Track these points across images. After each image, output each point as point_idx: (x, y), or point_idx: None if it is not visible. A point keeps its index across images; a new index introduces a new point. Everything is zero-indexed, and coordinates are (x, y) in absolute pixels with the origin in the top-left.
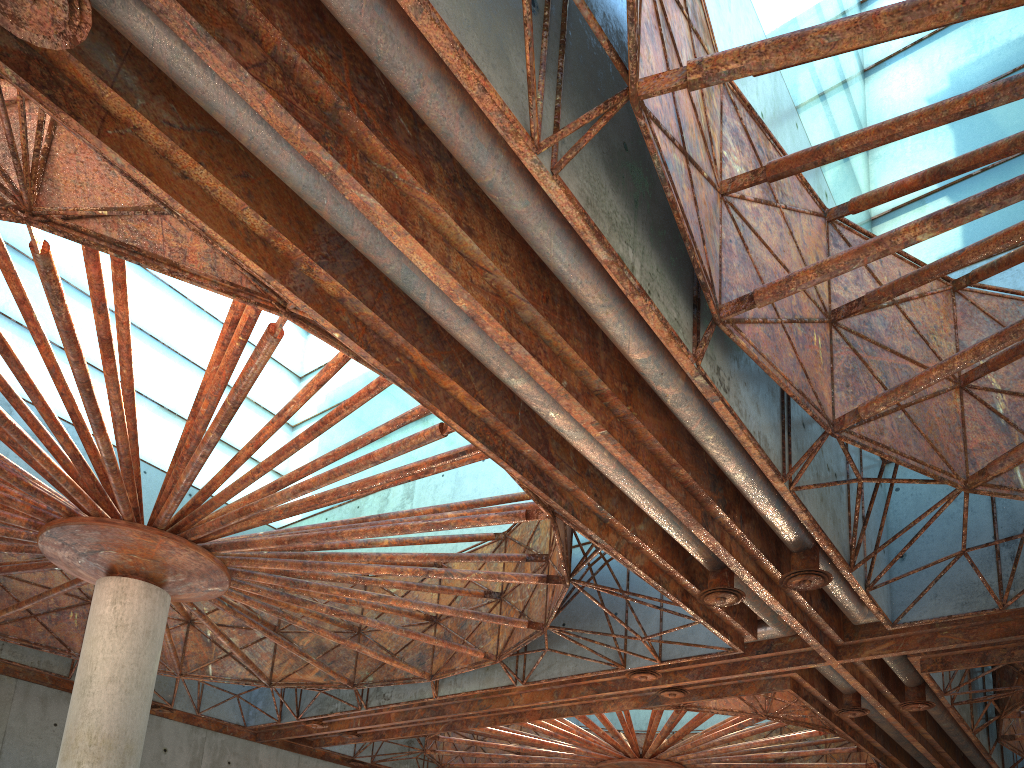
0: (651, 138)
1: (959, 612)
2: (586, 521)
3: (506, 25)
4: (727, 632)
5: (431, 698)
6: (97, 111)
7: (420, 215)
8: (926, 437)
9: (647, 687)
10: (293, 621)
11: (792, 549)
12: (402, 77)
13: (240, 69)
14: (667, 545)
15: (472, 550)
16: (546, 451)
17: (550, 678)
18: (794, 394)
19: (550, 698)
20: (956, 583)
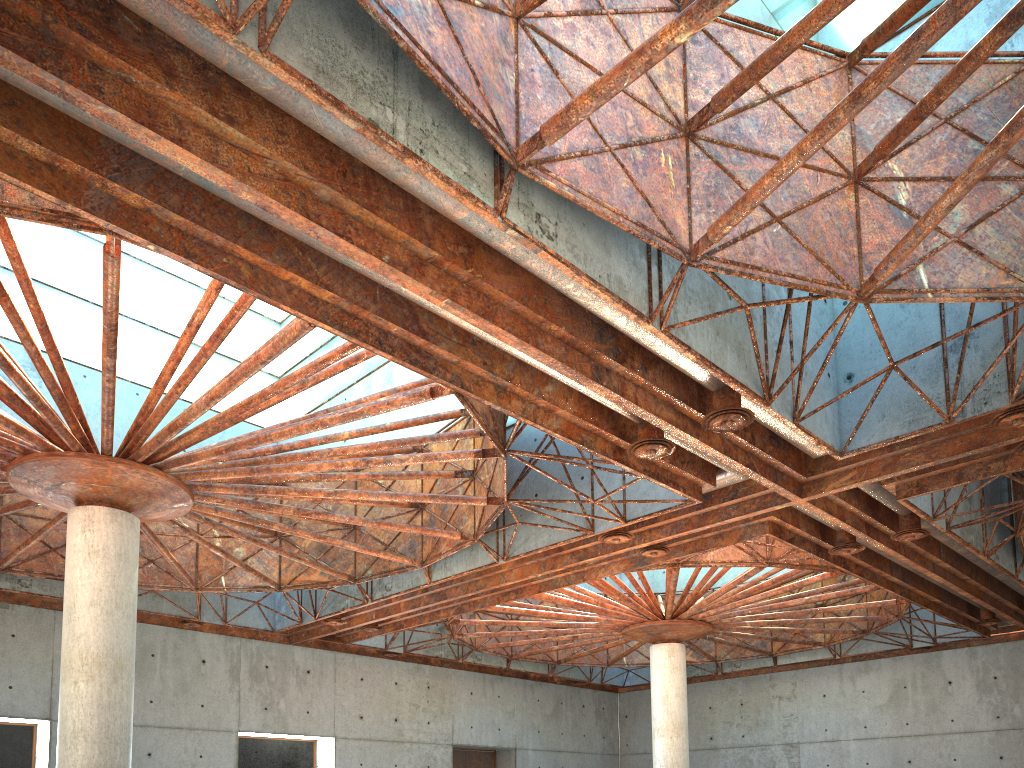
0: None
1: (906, 432)
2: (480, 392)
3: None
4: (678, 484)
5: (426, 584)
6: None
7: (174, 114)
8: (808, 248)
9: (625, 549)
10: (269, 526)
11: (710, 389)
12: None
13: None
14: (586, 403)
15: (446, 430)
16: (416, 327)
17: (528, 551)
18: (630, 229)
19: (538, 571)
20: (904, 400)
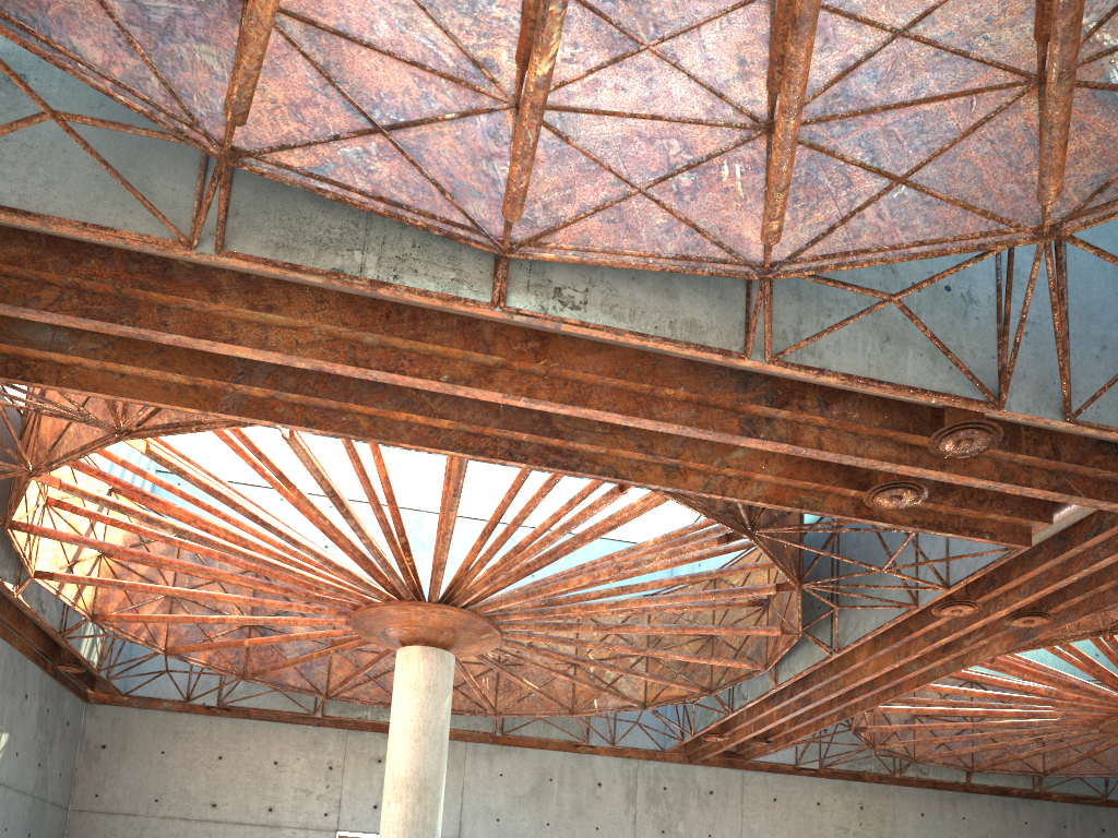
0: (266, 172)
1: None
2: (642, 477)
3: (150, 165)
4: (981, 530)
5: (772, 689)
6: (55, 368)
7: (229, 320)
8: (950, 199)
9: (979, 621)
10: (583, 645)
11: (935, 406)
12: (130, 246)
13: (43, 312)
14: (799, 459)
15: None
16: (548, 428)
17: (857, 639)
18: (663, 267)
19: (892, 661)
20: None
